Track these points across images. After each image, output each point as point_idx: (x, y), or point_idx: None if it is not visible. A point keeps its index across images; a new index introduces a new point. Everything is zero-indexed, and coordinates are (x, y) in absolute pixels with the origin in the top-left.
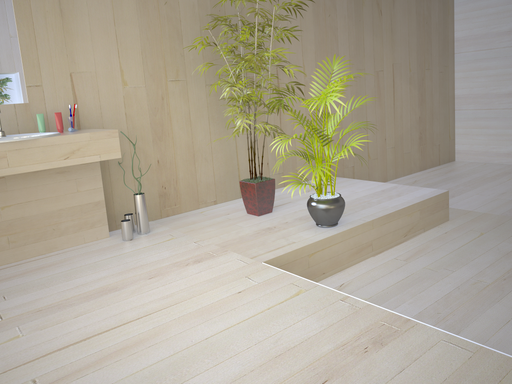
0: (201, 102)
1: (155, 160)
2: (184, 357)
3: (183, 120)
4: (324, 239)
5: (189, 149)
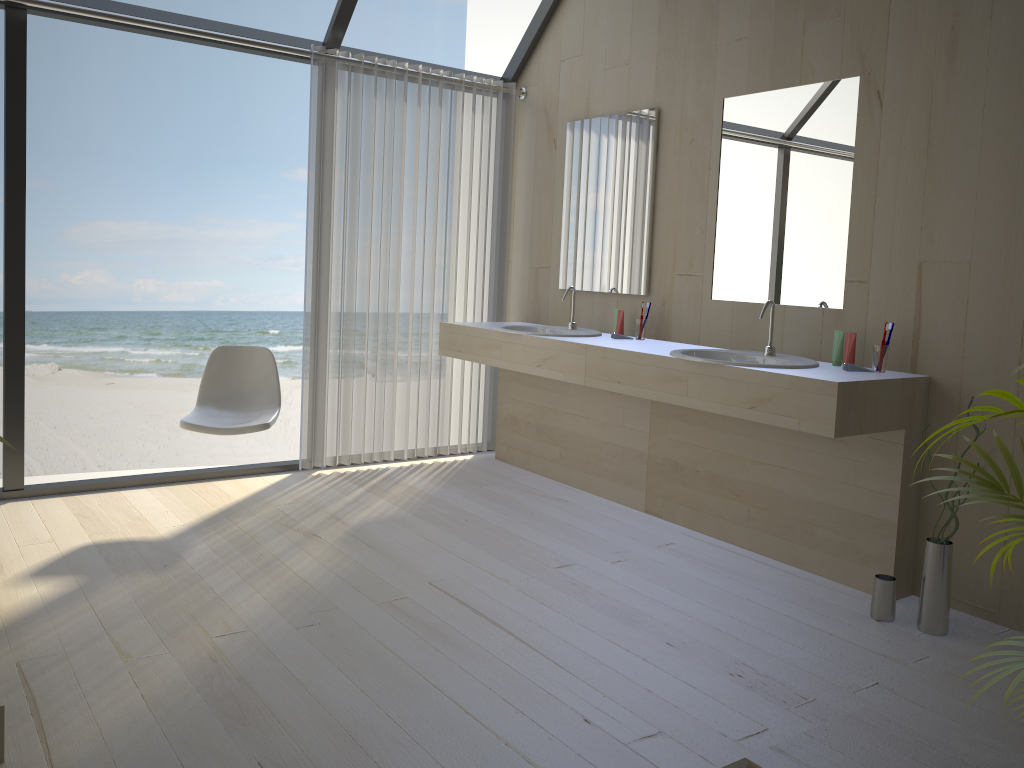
0: None
1: None
2: (395, 671)
3: None
4: None
5: None
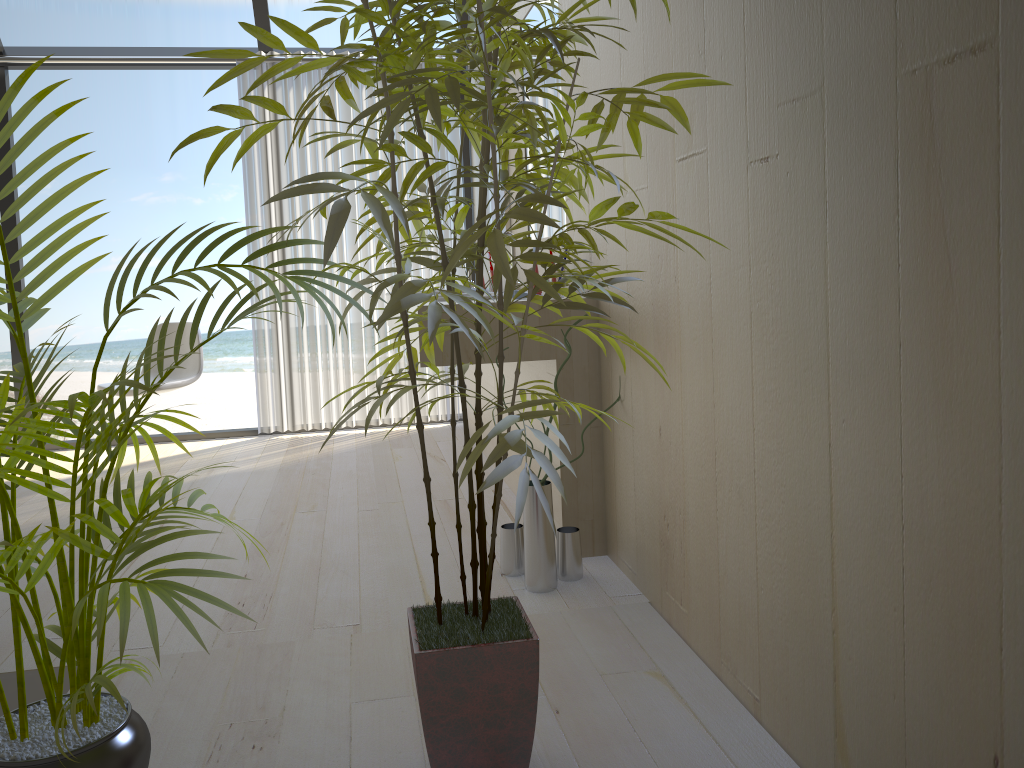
0: (735, 243)
1: (656, 426)
2: None
3: (699, 310)
4: None
5: (707, 427)
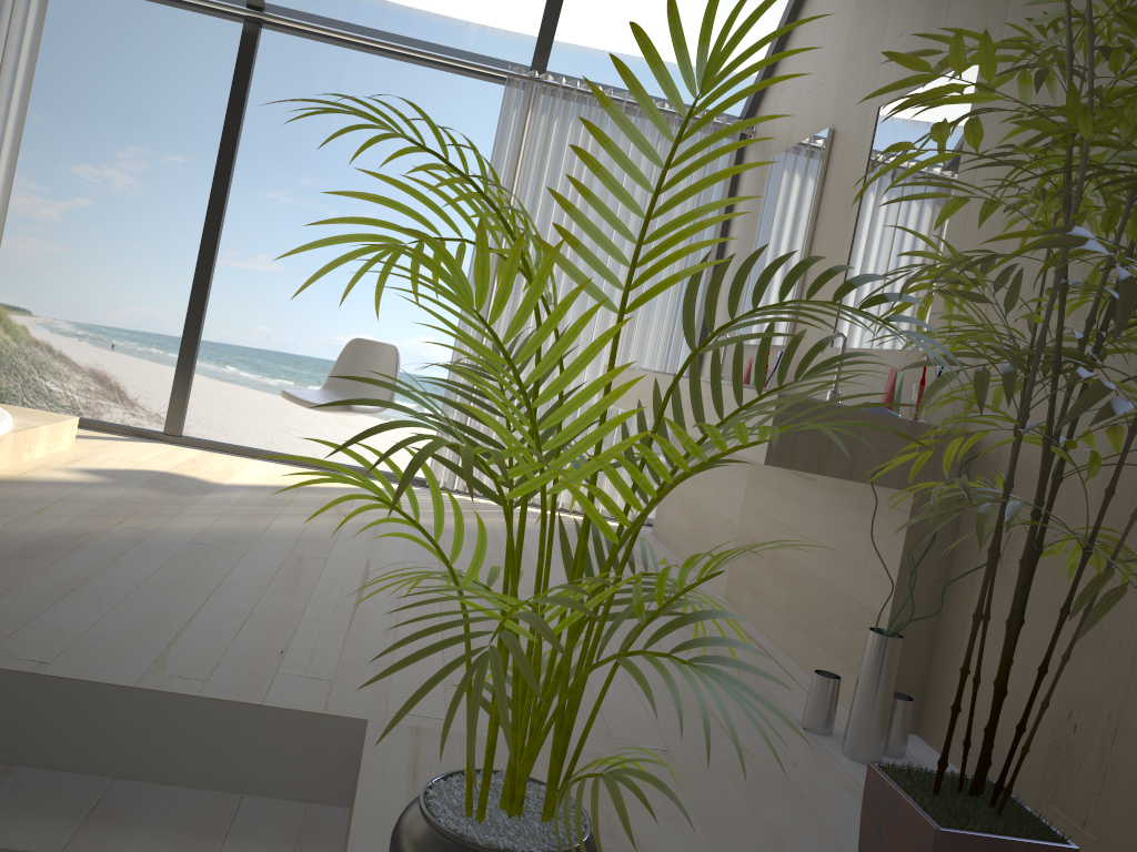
0: None
1: None
2: (203, 580)
3: None
4: None
5: None
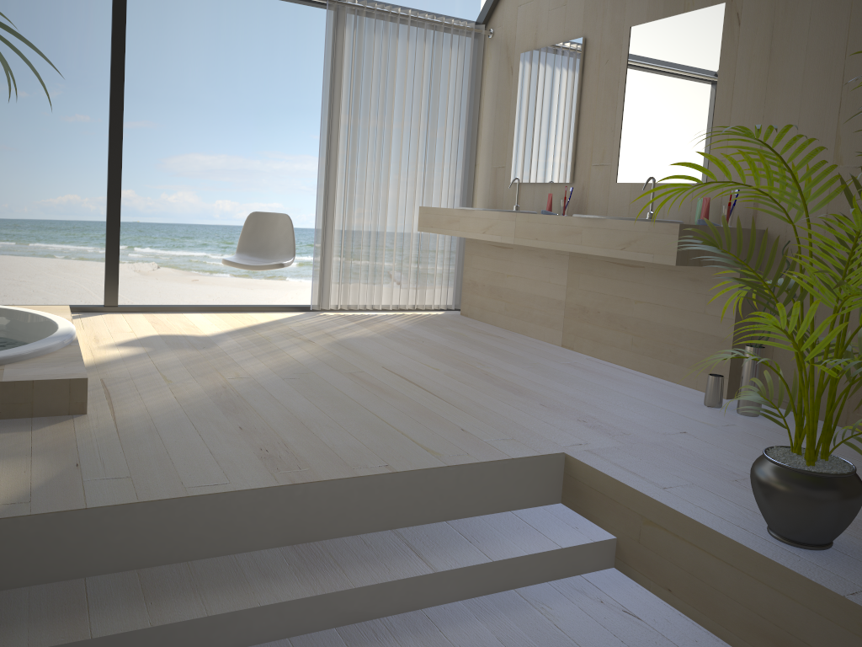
0: None
1: None
2: (342, 400)
3: None
4: (682, 516)
5: None
